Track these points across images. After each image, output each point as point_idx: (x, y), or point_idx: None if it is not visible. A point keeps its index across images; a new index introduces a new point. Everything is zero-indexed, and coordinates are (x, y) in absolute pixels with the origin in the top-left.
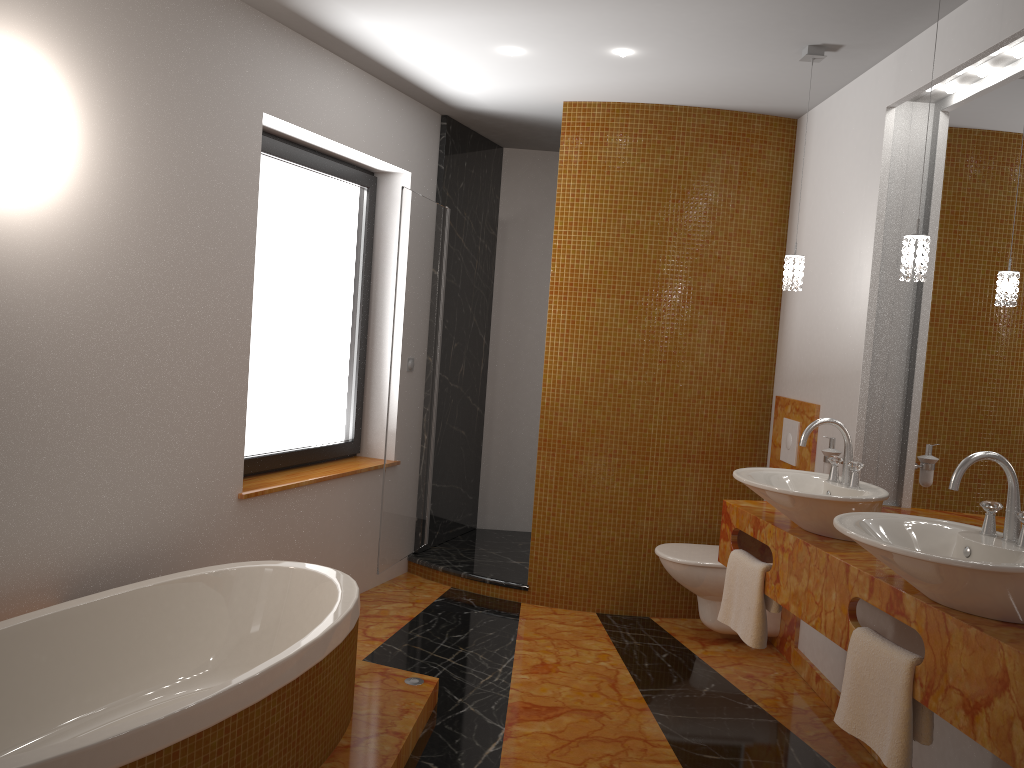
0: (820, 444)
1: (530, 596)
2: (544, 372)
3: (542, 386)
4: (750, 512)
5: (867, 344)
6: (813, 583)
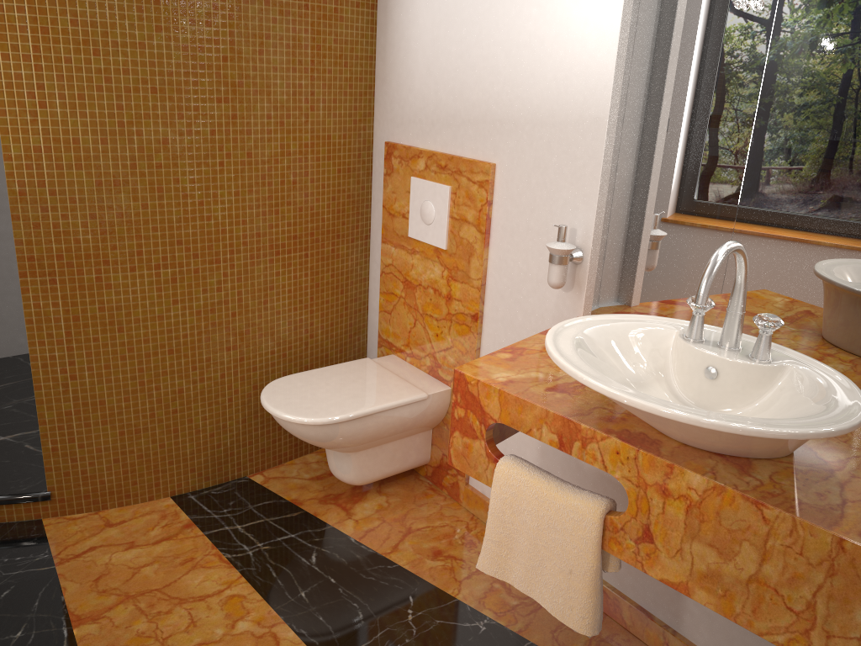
0: (501, 223)
1: (57, 506)
2: (3, 133)
3: (4, 161)
4: (541, 403)
5: (618, 73)
6: (780, 574)
